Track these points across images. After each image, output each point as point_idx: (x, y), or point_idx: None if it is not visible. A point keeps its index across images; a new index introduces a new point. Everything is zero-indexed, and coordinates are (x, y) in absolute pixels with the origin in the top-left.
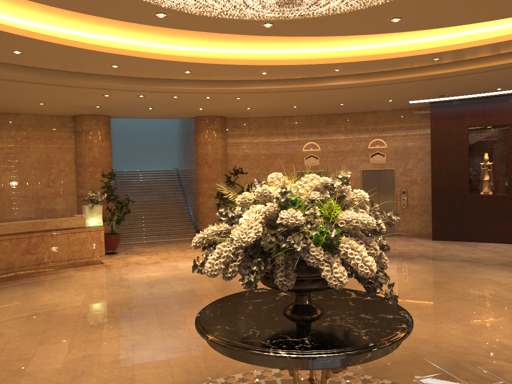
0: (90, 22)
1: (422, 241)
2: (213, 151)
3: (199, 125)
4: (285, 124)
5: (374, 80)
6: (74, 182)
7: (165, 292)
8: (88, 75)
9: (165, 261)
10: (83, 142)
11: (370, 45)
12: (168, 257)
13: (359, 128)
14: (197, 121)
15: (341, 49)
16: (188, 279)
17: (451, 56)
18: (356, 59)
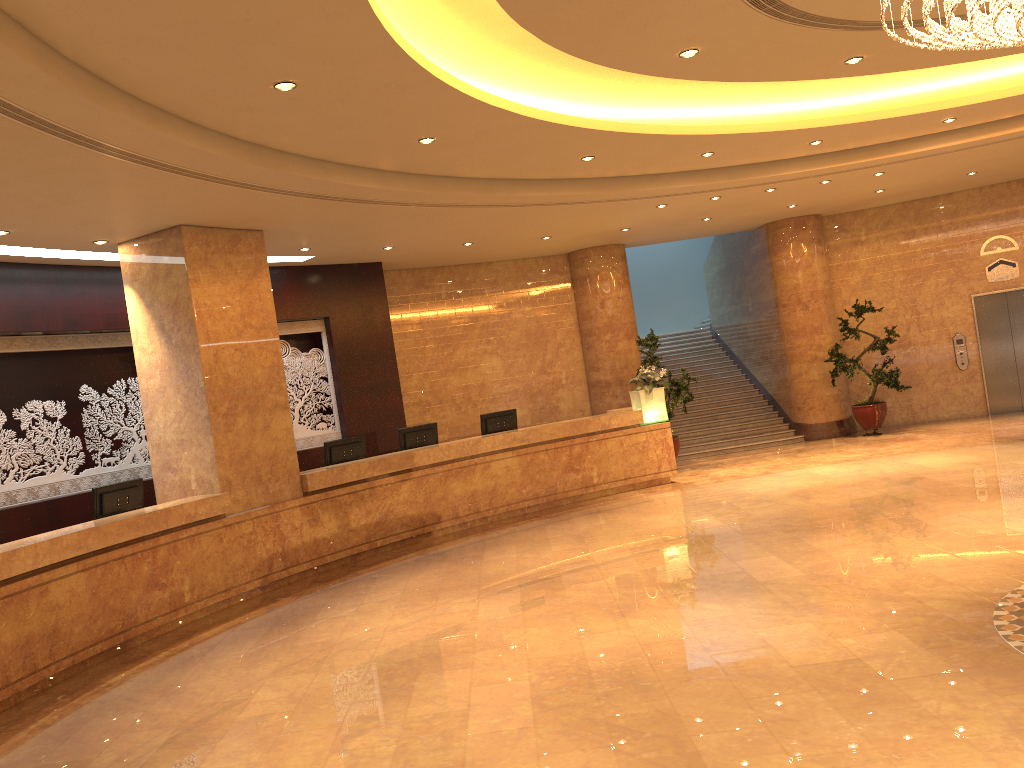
0: (698, 93)
1: None
2: (809, 279)
3: (777, 237)
4: (938, 211)
5: None
6: (580, 362)
7: (841, 500)
8: (654, 176)
9: (781, 470)
10: (591, 294)
11: None
12: (778, 465)
13: None
14: (773, 231)
15: None
16: (858, 484)
17: None
18: None
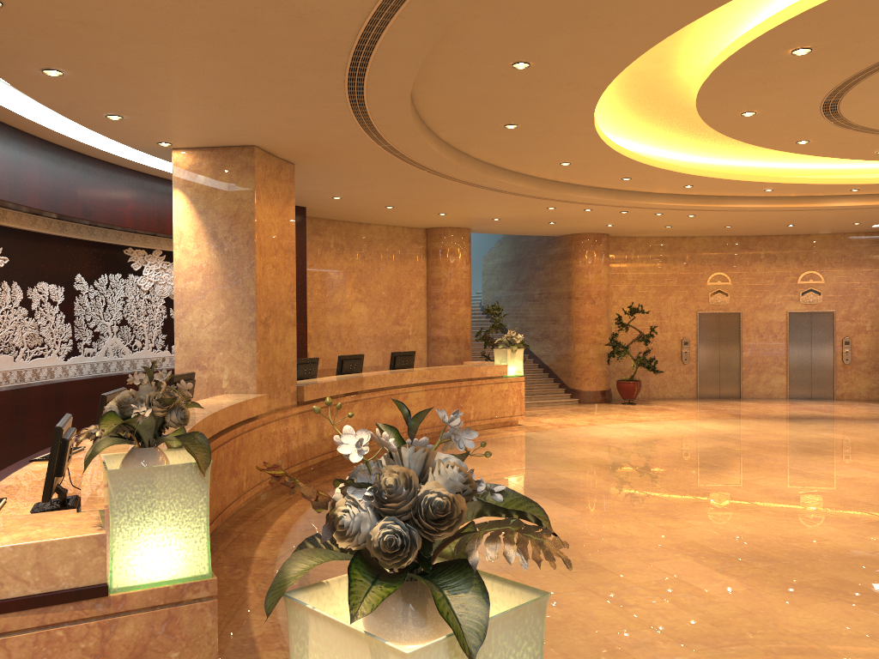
0: (659, 135)
1: None
2: (598, 282)
3: (580, 246)
4: (684, 248)
5: None
6: (424, 319)
7: (695, 448)
8: (574, 186)
9: (601, 423)
10: (444, 265)
11: None
12: (591, 419)
13: (785, 256)
14: (576, 240)
15: (864, 166)
16: (686, 438)
17: None
18: None
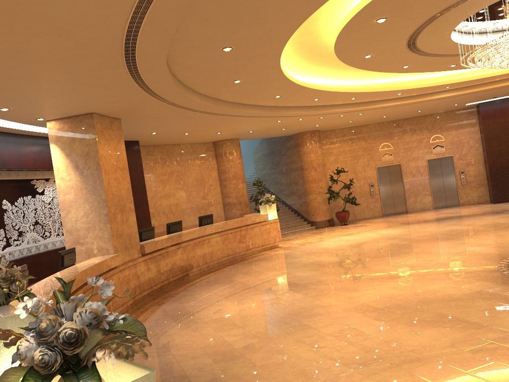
0: (328, 73)
1: (487, 205)
2: (317, 158)
3: (303, 139)
4: (363, 131)
5: (468, 91)
6: (219, 193)
7: (376, 247)
8: (288, 107)
9: (326, 239)
10: (226, 161)
11: (471, 69)
12: (321, 237)
13: (421, 128)
14: (301, 136)
15: (450, 73)
16: (372, 241)
17: None
18: (467, 79)
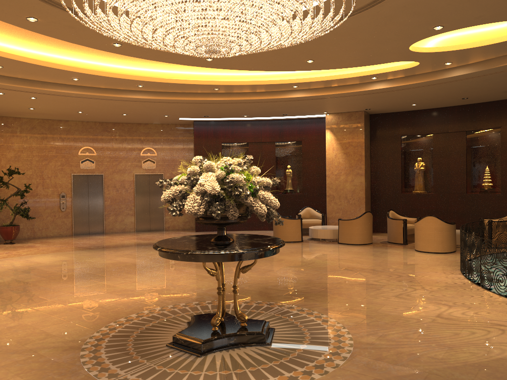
0: None
1: (188, 232)
2: None
3: None
4: (60, 128)
5: (167, 98)
6: None
7: None
8: None
9: None
10: None
11: (169, 70)
12: None
13: (132, 137)
14: None
15: (145, 70)
16: None
17: (227, 88)
18: (160, 80)
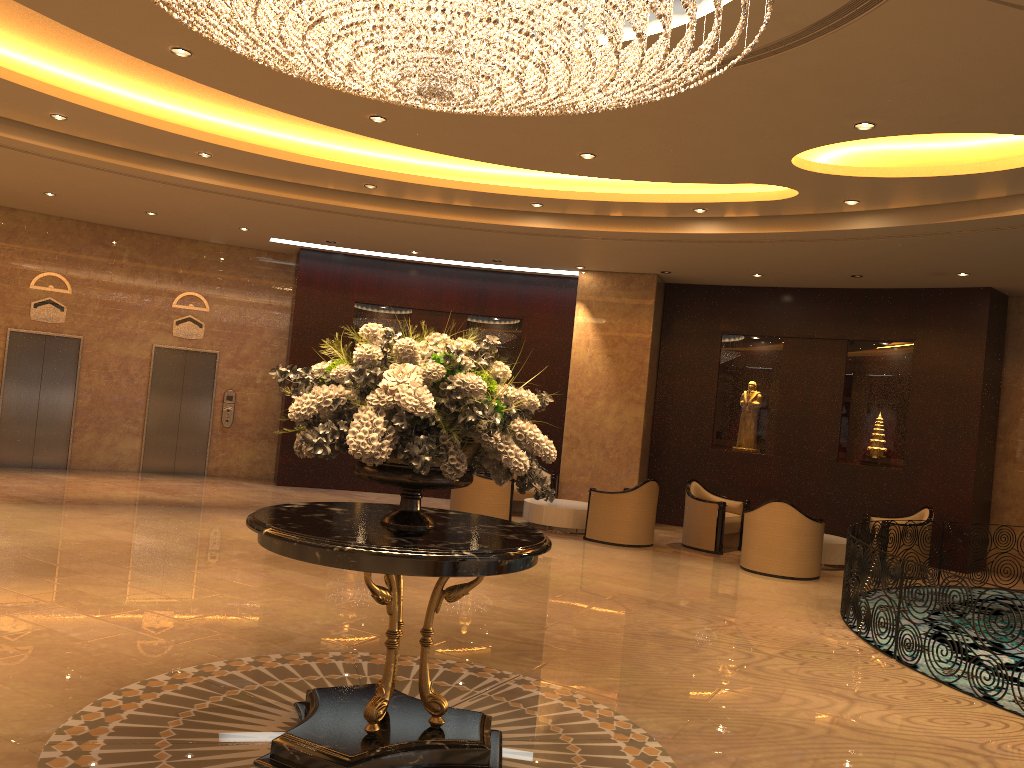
0: None
1: (261, 486)
2: None
3: None
4: None
5: (259, 191)
6: None
7: None
8: None
9: None
10: None
11: (273, 132)
12: None
13: (159, 266)
14: None
15: (221, 122)
16: None
17: (393, 189)
18: (253, 148)
